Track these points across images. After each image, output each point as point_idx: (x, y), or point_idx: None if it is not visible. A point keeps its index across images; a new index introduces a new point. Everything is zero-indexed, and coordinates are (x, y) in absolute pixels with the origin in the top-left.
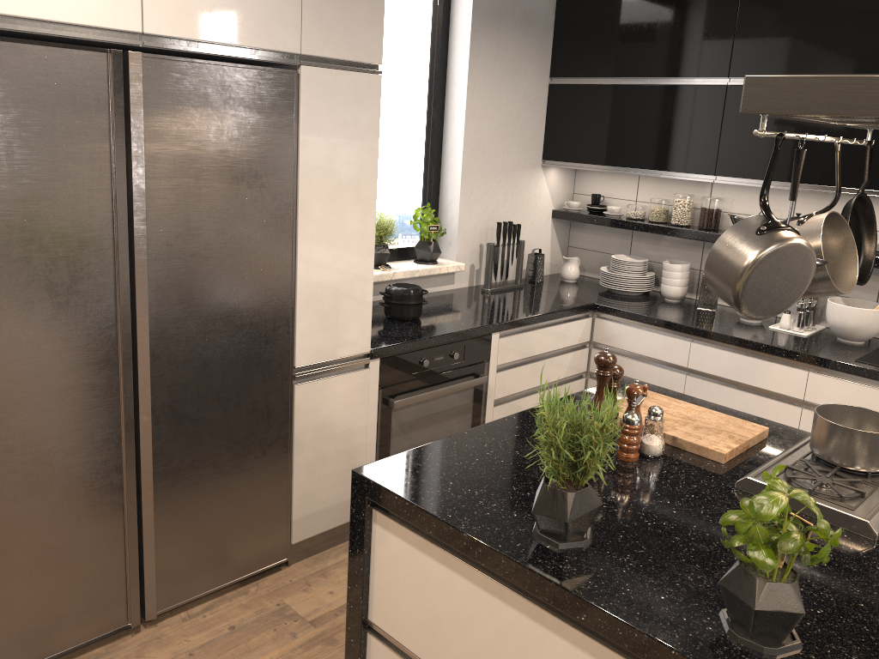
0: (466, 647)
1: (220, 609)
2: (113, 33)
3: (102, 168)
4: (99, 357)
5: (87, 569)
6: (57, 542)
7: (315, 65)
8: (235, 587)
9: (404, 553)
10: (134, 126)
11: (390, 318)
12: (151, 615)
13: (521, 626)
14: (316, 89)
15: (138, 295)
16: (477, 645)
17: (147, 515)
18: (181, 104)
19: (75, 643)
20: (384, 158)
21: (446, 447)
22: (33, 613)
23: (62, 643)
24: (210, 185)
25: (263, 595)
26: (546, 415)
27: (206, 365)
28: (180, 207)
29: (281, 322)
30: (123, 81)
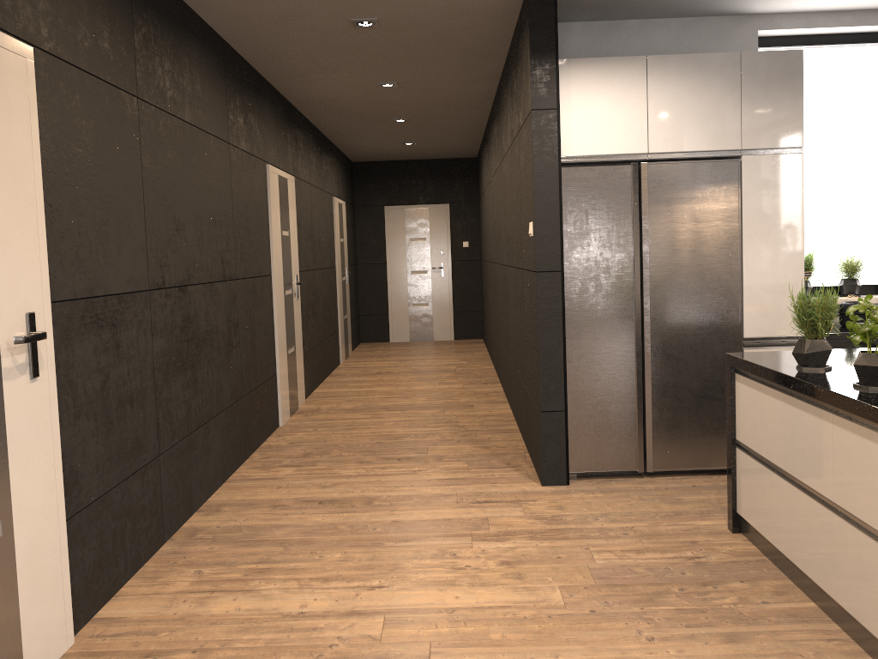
0: (765, 432)
1: (690, 479)
2: (634, 155)
3: (627, 219)
4: (623, 314)
5: (615, 429)
6: (601, 409)
7: (751, 154)
8: (704, 475)
9: (745, 392)
10: (643, 198)
11: (842, 326)
12: (649, 469)
13: (779, 408)
14: (752, 168)
15: (644, 284)
16: (768, 428)
17: (647, 407)
18: (668, 185)
19: (608, 469)
20: (857, 216)
21: (791, 352)
22: (588, 444)
23: (602, 466)
24: (685, 226)
25: (719, 480)
26: (802, 304)
27: (683, 327)
28: (667, 238)
29: (732, 307)
30: (637, 177)
